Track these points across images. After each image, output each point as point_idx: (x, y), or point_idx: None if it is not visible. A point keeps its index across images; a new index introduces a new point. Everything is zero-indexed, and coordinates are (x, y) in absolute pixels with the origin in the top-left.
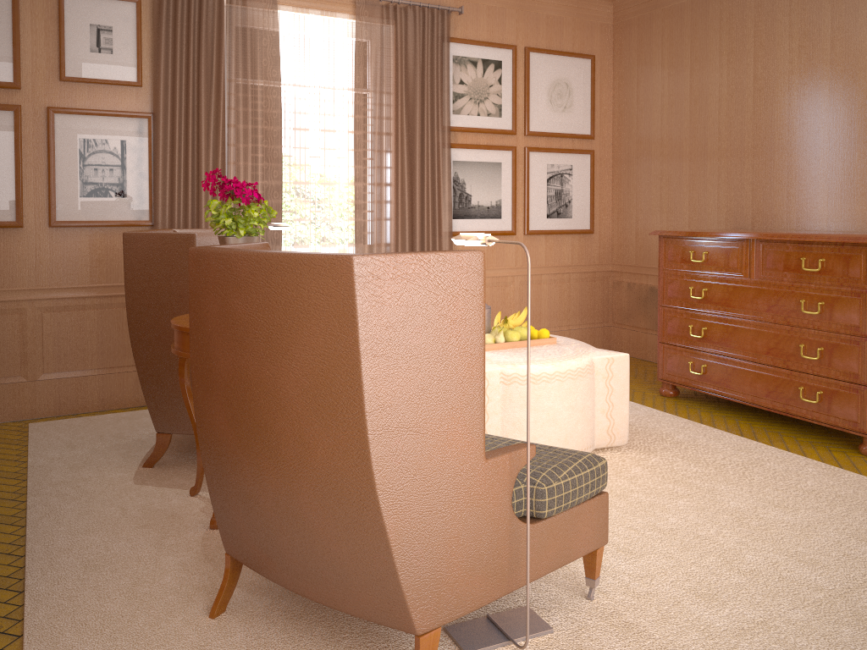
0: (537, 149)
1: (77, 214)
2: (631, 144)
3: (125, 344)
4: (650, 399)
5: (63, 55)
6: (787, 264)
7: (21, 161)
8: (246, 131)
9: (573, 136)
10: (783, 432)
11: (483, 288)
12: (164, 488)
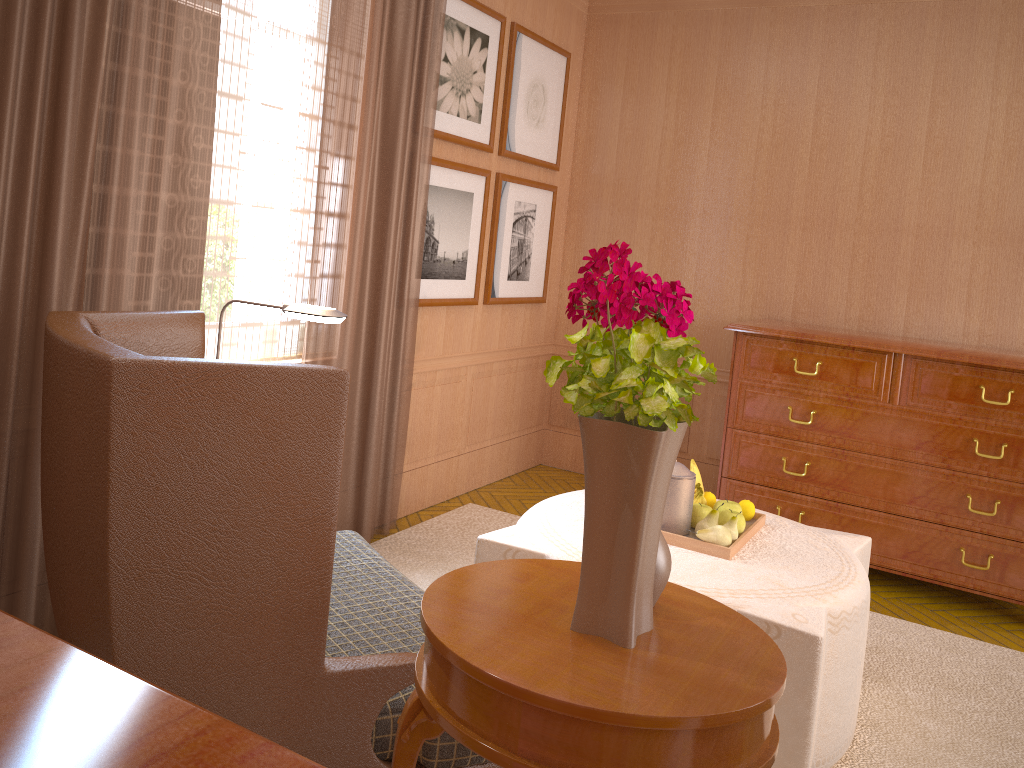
0: (510, 178)
1: None
2: (604, 185)
3: None
4: None
5: None
6: (955, 391)
7: None
8: (150, 85)
9: (543, 164)
10: (925, 604)
11: None
12: None
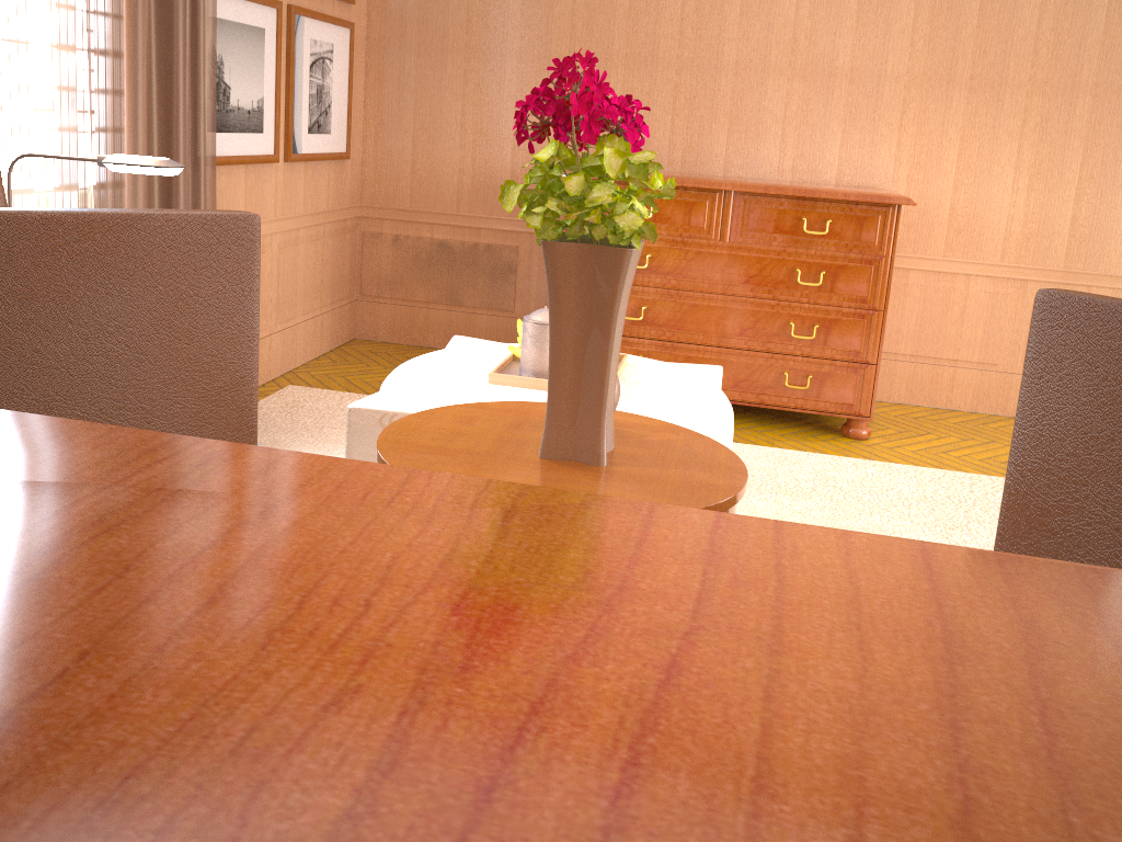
0: (304, 11)
1: None
2: (407, 21)
3: None
4: None
5: None
6: (780, 225)
7: None
8: None
9: None
10: (753, 427)
11: None
12: None
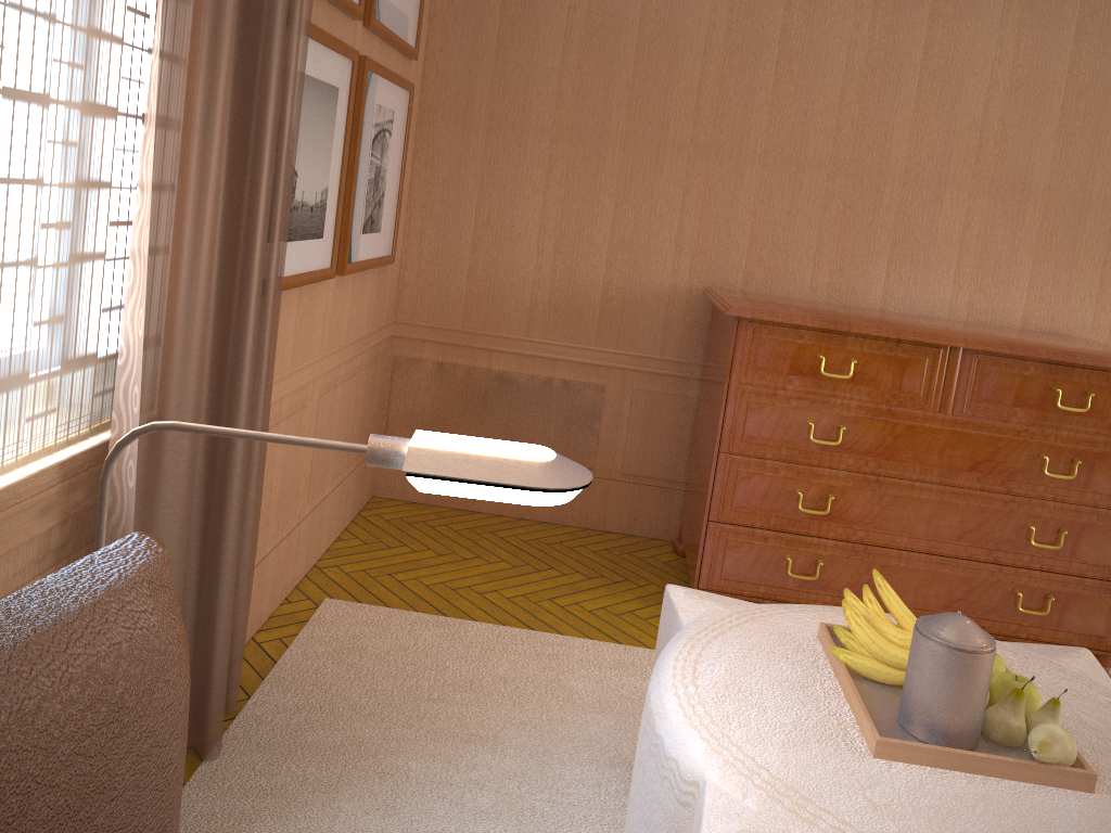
0: (377, 66)
1: None
2: (476, 86)
3: None
4: None
5: None
6: (1023, 395)
7: None
8: None
9: (406, 48)
10: None
11: None
12: None
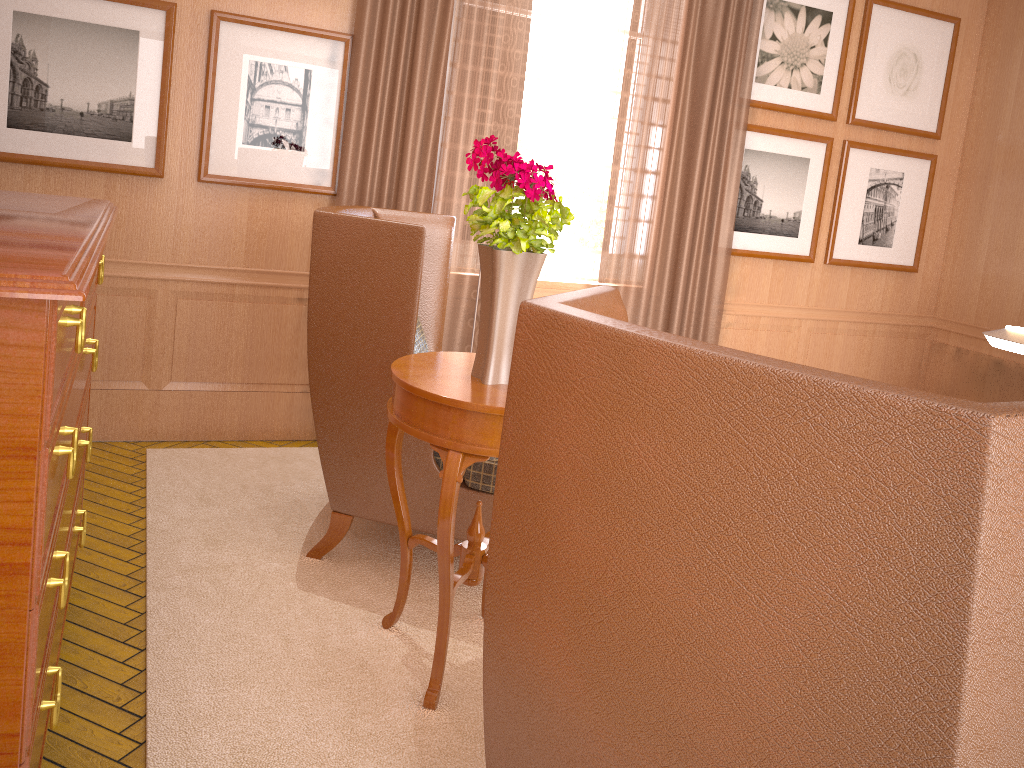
0: (861, 145)
1: (236, 168)
2: (995, 153)
3: (281, 355)
4: None
5: None
6: None
7: (169, 84)
8: (476, 75)
9: (913, 132)
10: None
11: None
12: (342, 605)
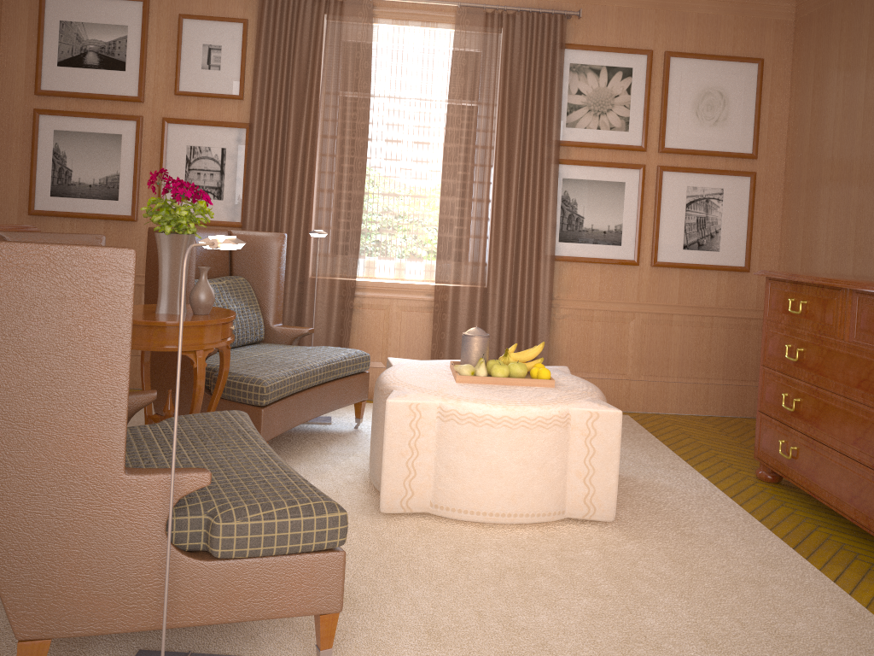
0: (673, 168)
1: None
2: (802, 165)
3: None
4: (737, 479)
5: (178, 72)
6: None
7: (138, 164)
8: (334, 142)
9: (726, 155)
10: (865, 556)
11: (131, 289)
12: None
